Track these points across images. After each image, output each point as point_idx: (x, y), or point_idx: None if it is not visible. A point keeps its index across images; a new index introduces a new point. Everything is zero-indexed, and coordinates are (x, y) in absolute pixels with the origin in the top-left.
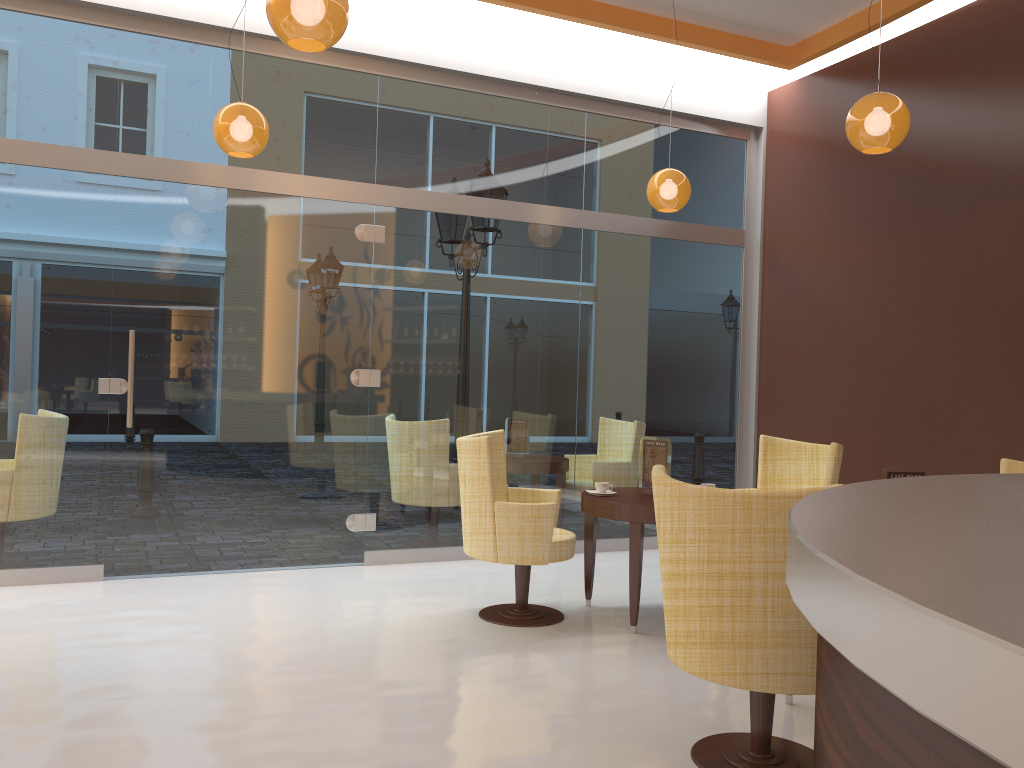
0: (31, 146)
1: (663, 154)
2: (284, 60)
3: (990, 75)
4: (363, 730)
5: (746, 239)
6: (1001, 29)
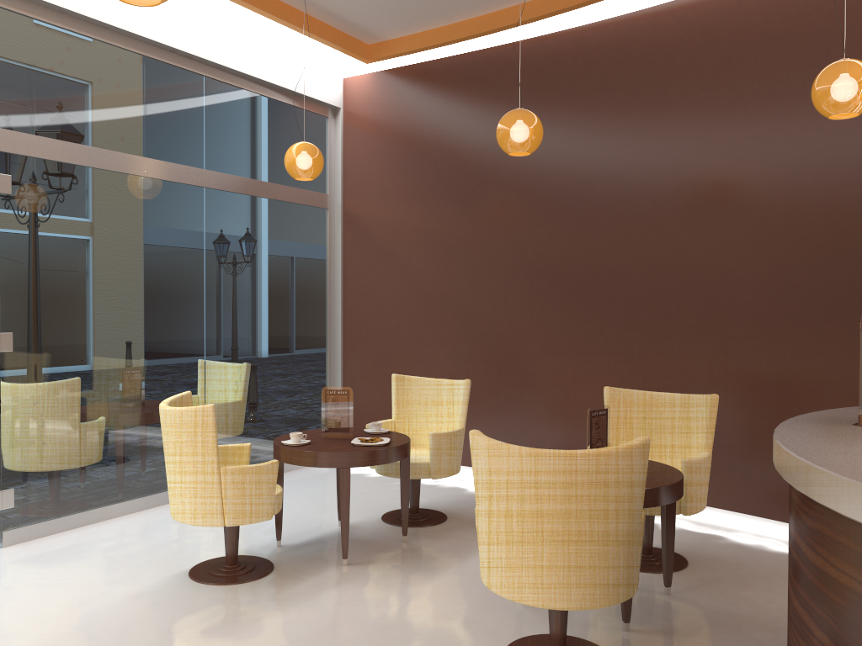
0: None
1: (299, 128)
2: None
3: (538, 97)
4: None
5: (330, 202)
6: (546, 65)
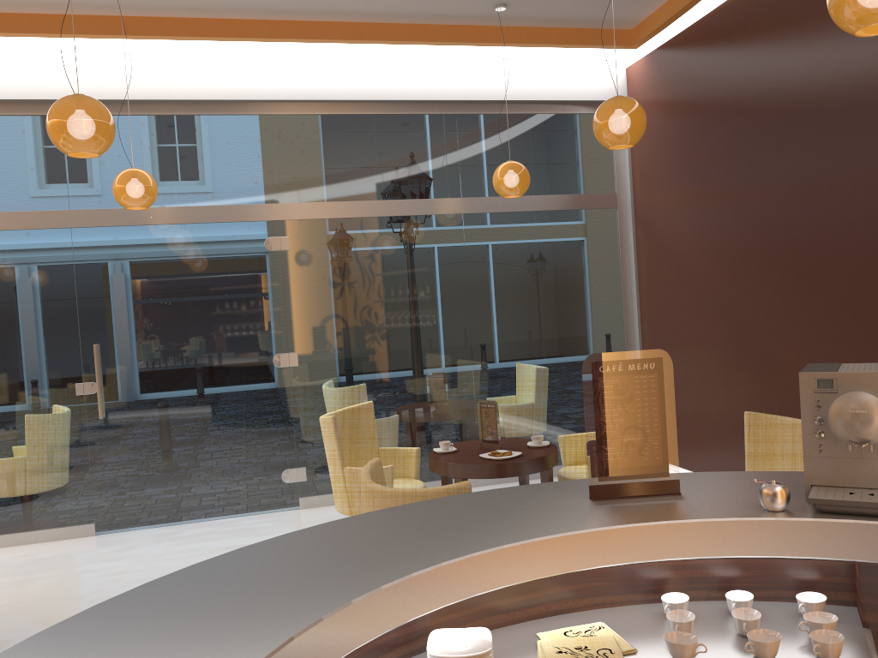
0: (5, 215)
1: (503, 149)
2: (192, 116)
3: (775, 44)
4: None
5: (619, 200)
6: (779, 1)
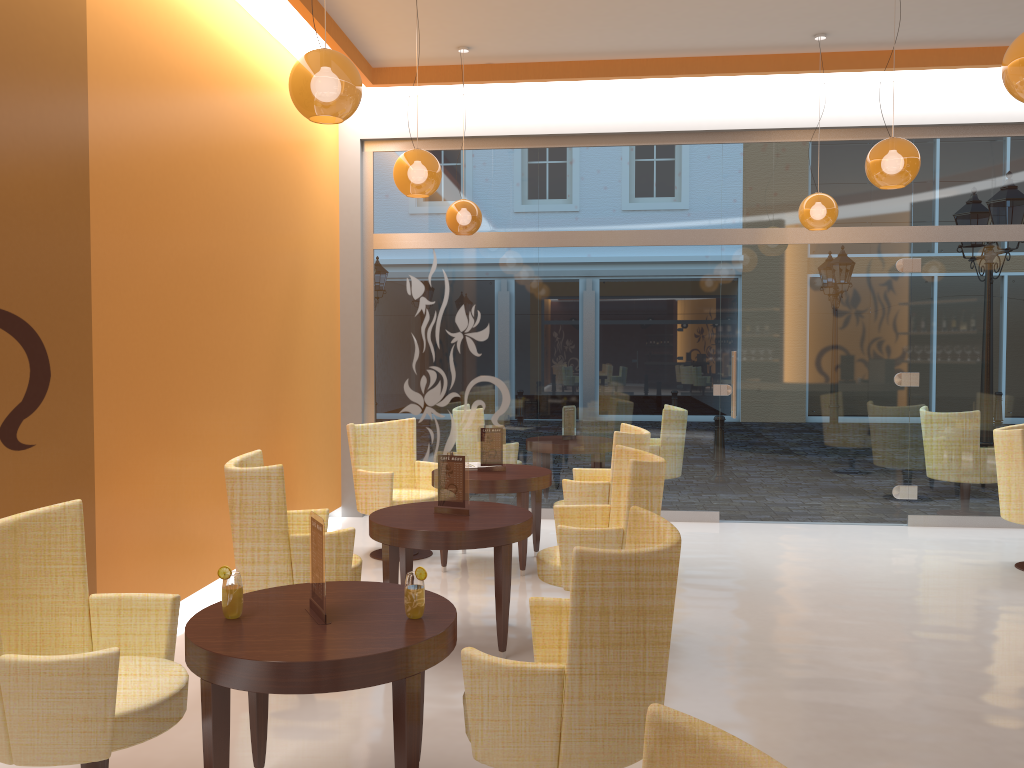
0: (669, 232)
1: None
2: (837, 142)
3: None
4: (937, 619)
5: None
6: None
